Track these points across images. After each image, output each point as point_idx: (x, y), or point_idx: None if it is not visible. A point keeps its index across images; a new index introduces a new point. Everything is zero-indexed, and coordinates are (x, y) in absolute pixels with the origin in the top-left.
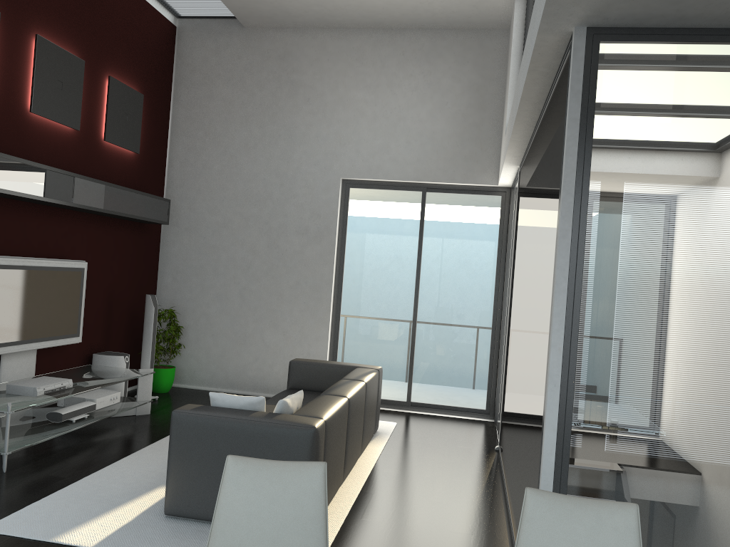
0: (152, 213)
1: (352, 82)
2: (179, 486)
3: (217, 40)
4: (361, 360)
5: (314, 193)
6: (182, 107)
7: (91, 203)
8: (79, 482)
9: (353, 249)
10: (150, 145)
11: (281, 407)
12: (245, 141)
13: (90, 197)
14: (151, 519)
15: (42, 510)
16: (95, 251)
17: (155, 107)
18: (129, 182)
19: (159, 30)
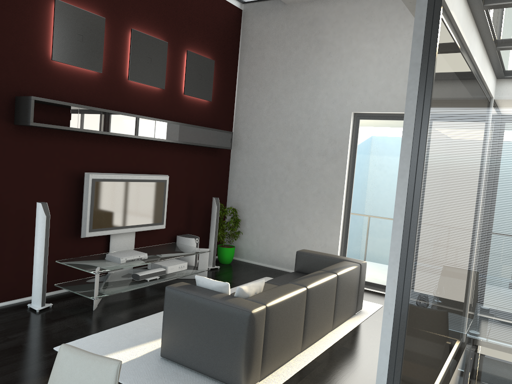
0: (218, 142)
1: (362, 36)
2: (167, 338)
3: (268, 16)
4: (364, 252)
5: (331, 124)
6: (245, 67)
7: (168, 137)
8: (128, 323)
9: (360, 167)
10: (221, 95)
11: (238, 292)
12: (285, 88)
13: (167, 133)
14: (151, 358)
15: (93, 340)
16: (178, 168)
17: (225, 68)
18: (204, 121)
19: (227, 14)
